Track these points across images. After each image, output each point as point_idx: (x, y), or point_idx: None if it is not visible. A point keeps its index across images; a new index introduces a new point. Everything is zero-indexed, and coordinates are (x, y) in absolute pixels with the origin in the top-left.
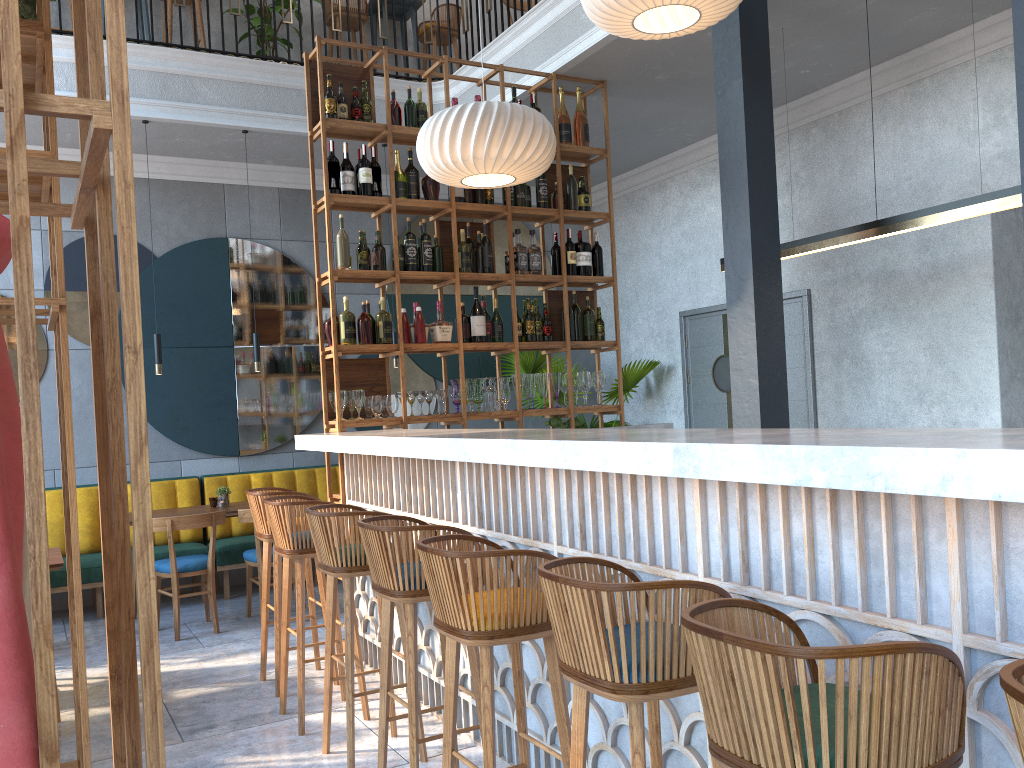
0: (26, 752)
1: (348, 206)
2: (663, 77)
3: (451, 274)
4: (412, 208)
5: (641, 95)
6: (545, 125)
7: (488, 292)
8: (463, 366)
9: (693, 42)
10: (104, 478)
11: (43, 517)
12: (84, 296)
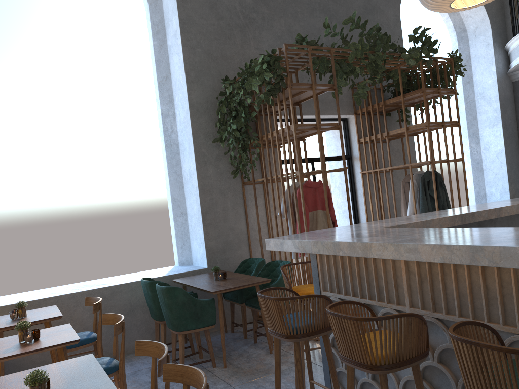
0: None
1: None
2: None
3: None
4: None
5: None
6: None
7: None
8: None
9: None
10: (349, 214)
11: (298, 222)
12: None
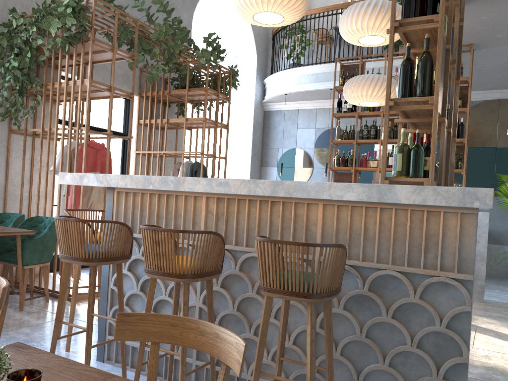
0: (71, 206)
1: (348, 116)
2: (501, 35)
3: (378, 140)
4: (371, 114)
5: (507, 43)
6: (380, 80)
7: (504, 145)
8: (378, 177)
9: (483, 22)
10: None
11: None
12: (325, 150)
